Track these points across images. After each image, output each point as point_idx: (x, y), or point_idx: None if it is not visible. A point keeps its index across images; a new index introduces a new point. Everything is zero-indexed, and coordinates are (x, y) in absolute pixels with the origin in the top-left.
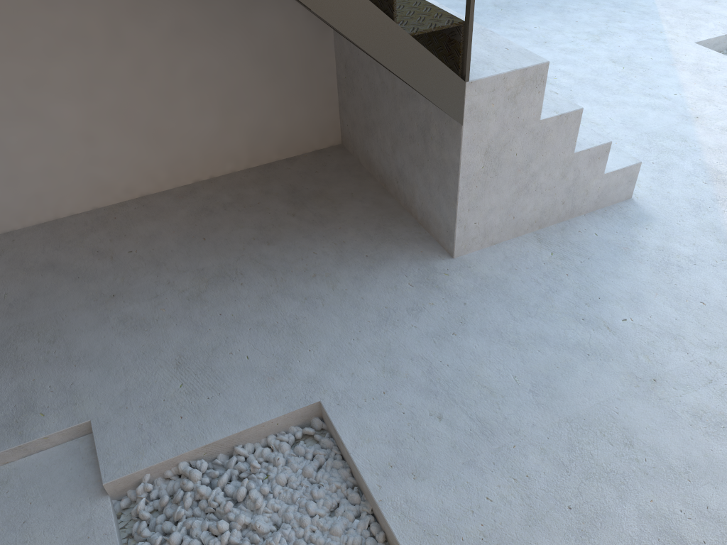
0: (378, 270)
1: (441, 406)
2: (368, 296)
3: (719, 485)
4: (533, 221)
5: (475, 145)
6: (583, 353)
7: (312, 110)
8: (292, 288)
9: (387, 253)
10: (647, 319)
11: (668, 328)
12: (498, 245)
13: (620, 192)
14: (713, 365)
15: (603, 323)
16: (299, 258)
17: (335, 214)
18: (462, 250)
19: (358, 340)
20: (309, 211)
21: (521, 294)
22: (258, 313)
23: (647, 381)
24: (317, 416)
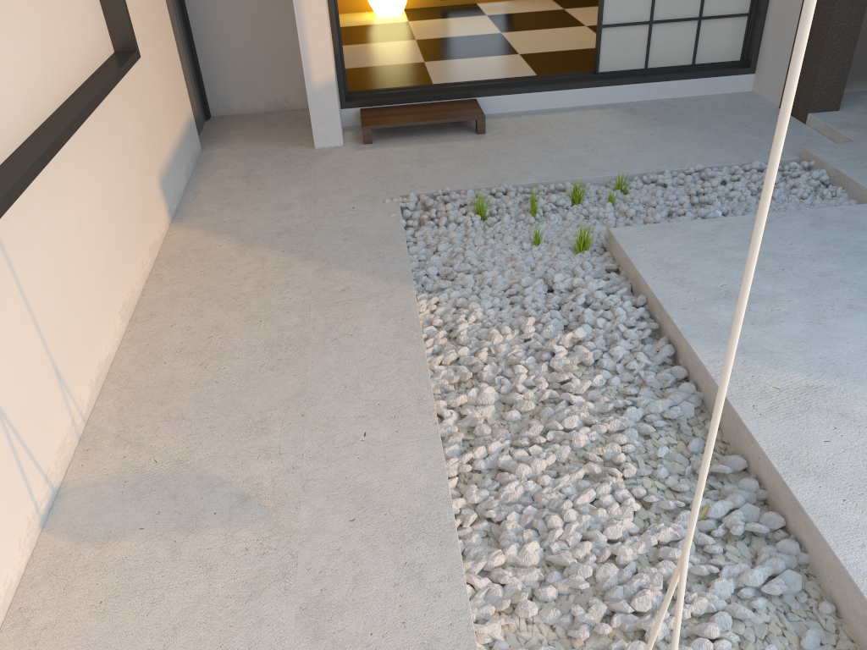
0: None
1: None
2: None
3: (805, 333)
4: None
5: None
6: None
7: None
8: None
9: None
10: None
11: None
12: None
13: None
14: None
15: None
16: None
17: None
18: None
19: None
20: None
21: None
22: None
23: None
24: None
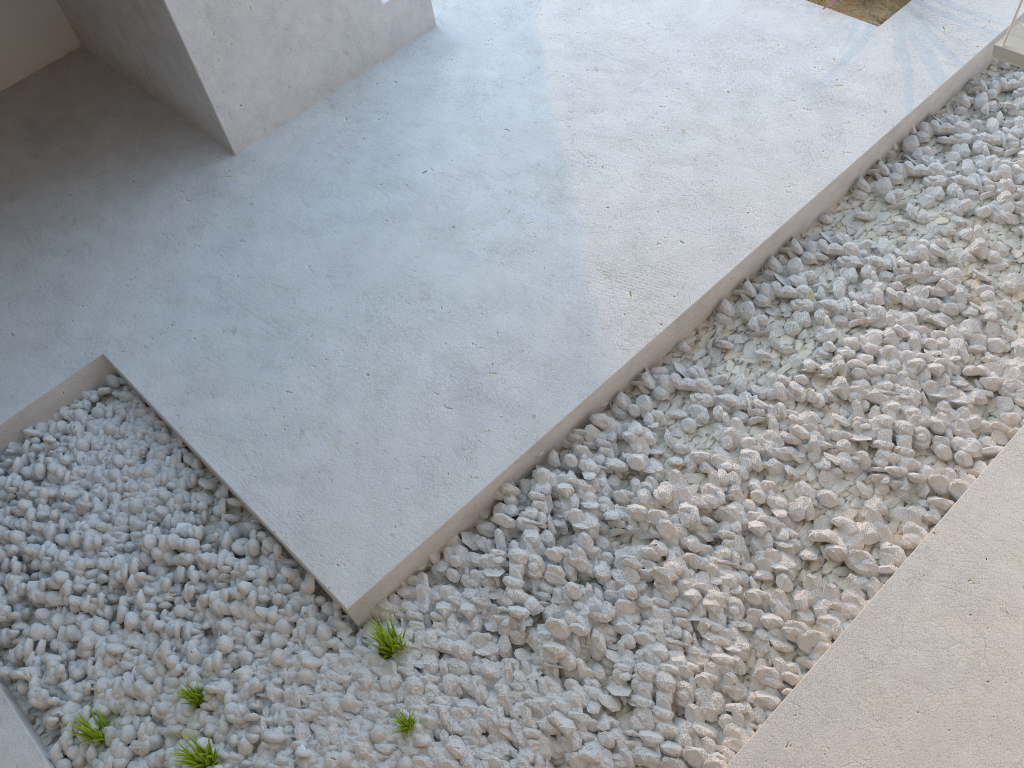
0: (149, 194)
1: (234, 319)
2: (142, 227)
3: (510, 309)
4: (318, 85)
5: (188, 9)
6: (382, 221)
7: (19, 10)
8: (51, 243)
9: (157, 171)
10: (449, 164)
11: (470, 168)
12: (286, 126)
13: (417, 22)
14: (512, 194)
15: (403, 182)
16: (53, 206)
17: (88, 141)
18: (242, 143)
19: (136, 279)
20: (55, 145)
21: (314, 175)
22: (15, 283)
23: (446, 230)
24: (111, 372)
